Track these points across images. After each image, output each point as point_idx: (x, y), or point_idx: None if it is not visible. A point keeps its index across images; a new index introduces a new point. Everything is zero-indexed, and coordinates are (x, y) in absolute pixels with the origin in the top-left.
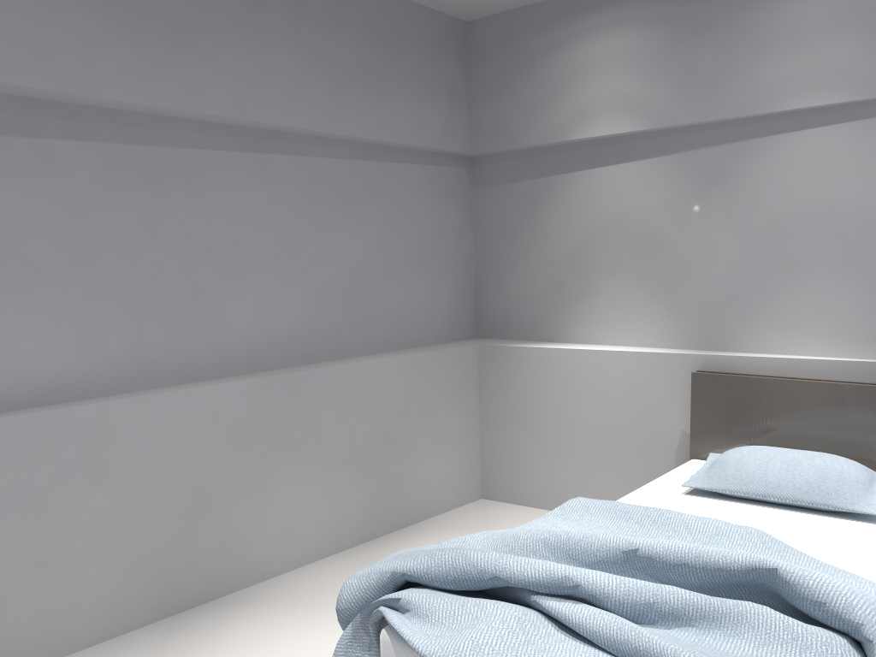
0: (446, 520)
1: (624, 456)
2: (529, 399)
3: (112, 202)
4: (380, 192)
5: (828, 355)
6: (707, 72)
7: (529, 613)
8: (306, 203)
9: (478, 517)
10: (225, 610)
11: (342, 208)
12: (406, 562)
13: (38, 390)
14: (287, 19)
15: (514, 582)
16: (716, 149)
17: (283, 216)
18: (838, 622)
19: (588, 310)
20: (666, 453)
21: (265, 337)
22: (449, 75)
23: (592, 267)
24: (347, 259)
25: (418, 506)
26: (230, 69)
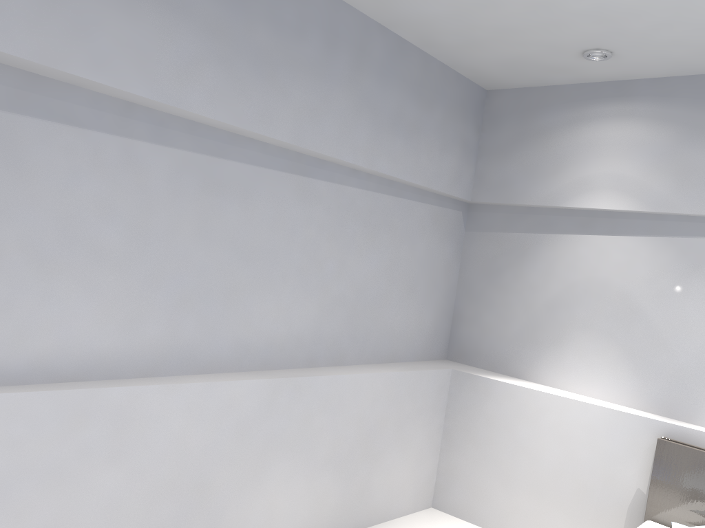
0: (401, 526)
1: (576, 499)
2: (492, 427)
3: (176, 203)
4: (393, 223)
5: None
6: None
7: None
8: (334, 225)
9: None
10: None
11: (361, 233)
12: None
13: (79, 366)
14: (351, 66)
15: None
16: None
17: (313, 233)
18: None
19: (557, 357)
20: (619, 506)
21: (279, 339)
22: (466, 133)
23: (567, 320)
24: (357, 278)
25: (379, 510)
26: (298, 102)
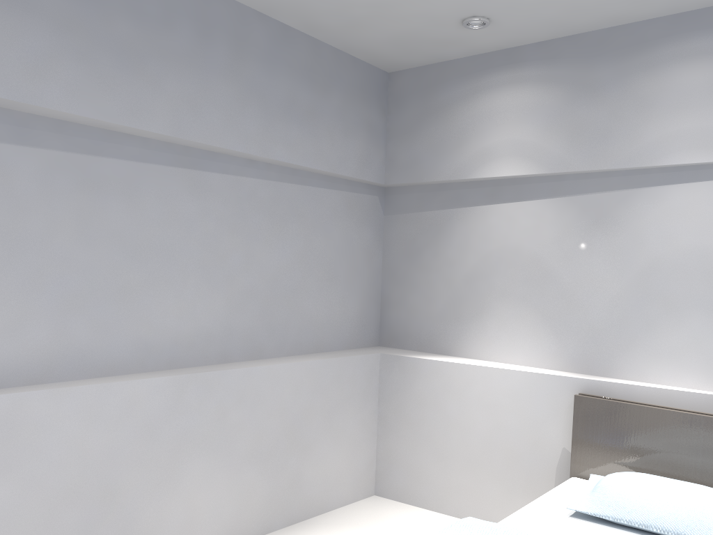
0: (340, 516)
1: (508, 467)
2: (423, 406)
3: (50, 204)
4: (302, 211)
5: (701, 388)
6: (597, 127)
7: None
8: (234, 217)
9: (370, 515)
10: None
11: (267, 223)
12: None
13: None
14: (230, 55)
15: None
16: (602, 195)
17: (212, 227)
18: None
19: (480, 329)
20: (547, 468)
21: (185, 336)
22: (370, 116)
23: (486, 291)
24: (268, 269)
25: (316, 501)
26: (174, 94)
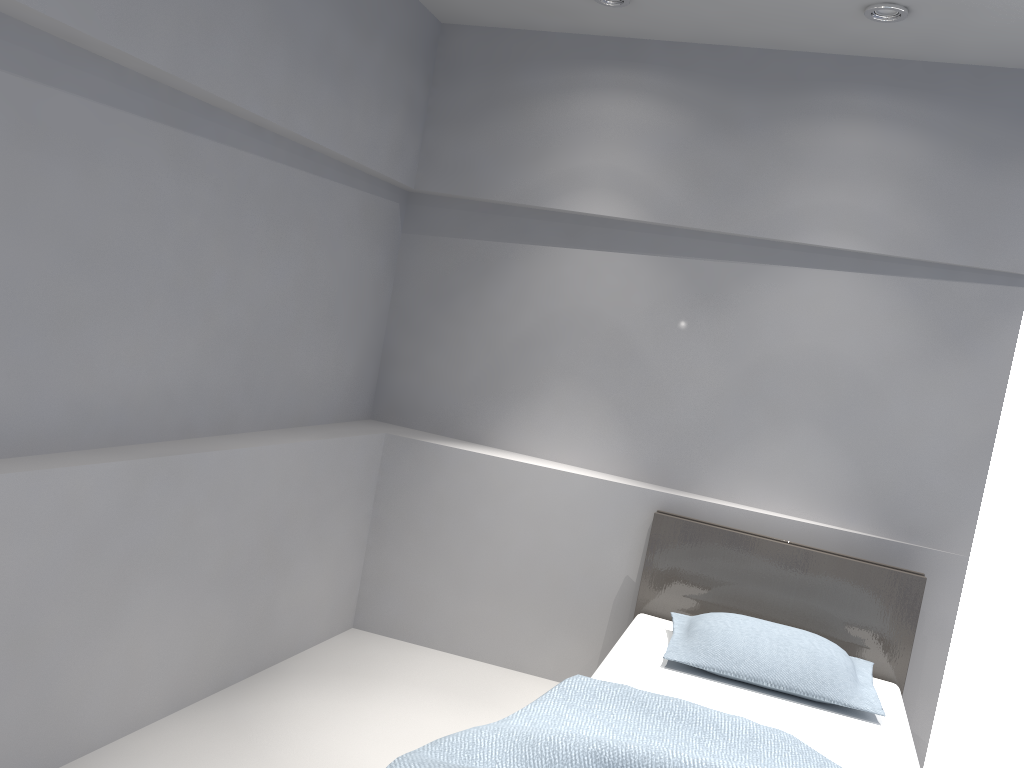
0: (318, 659)
1: (551, 596)
2: (442, 511)
3: None
4: (309, 215)
5: (796, 515)
6: (728, 176)
7: None
8: (225, 213)
9: (359, 658)
10: None
11: (264, 229)
12: None
13: None
14: None
15: None
16: (718, 264)
17: (194, 226)
18: None
19: (528, 414)
20: (603, 600)
21: (139, 396)
22: (413, 85)
23: (544, 364)
24: (257, 299)
25: (286, 640)
26: (183, 3)
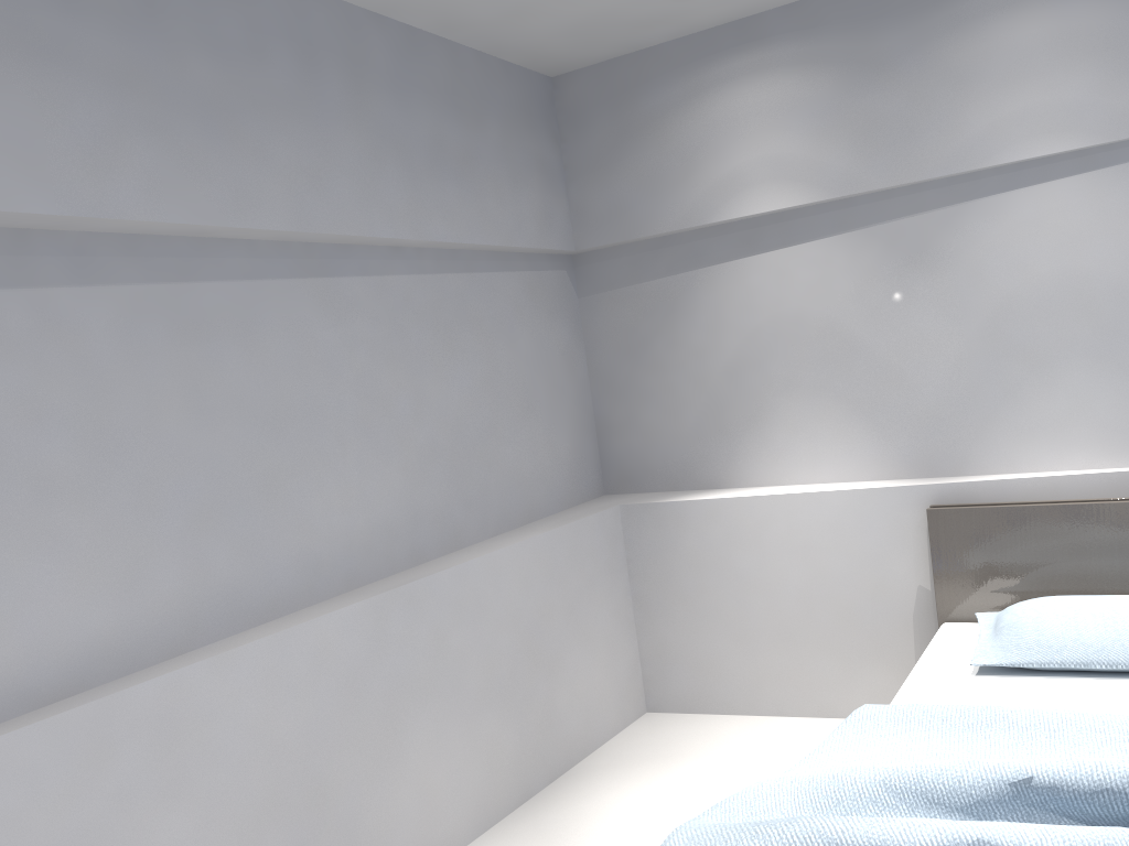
0: (616, 752)
1: (842, 629)
2: (700, 569)
3: (143, 370)
4: (475, 313)
5: (1096, 466)
6: (895, 122)
7: None
8: (390, 340)
9: (658, 741)
10: None
11: (433, 341)
12: None
13: (69, 670)
14: (348, 88)
15: None
16: (915, 219)
17: (364, 361)
18: None
19: (761, 442)
20: (900, 619)
21: (360, 536)
22: (540, 149)
23: (761, 385)
24: (447, 411)
25: (578, 739)
26: (286, 163)
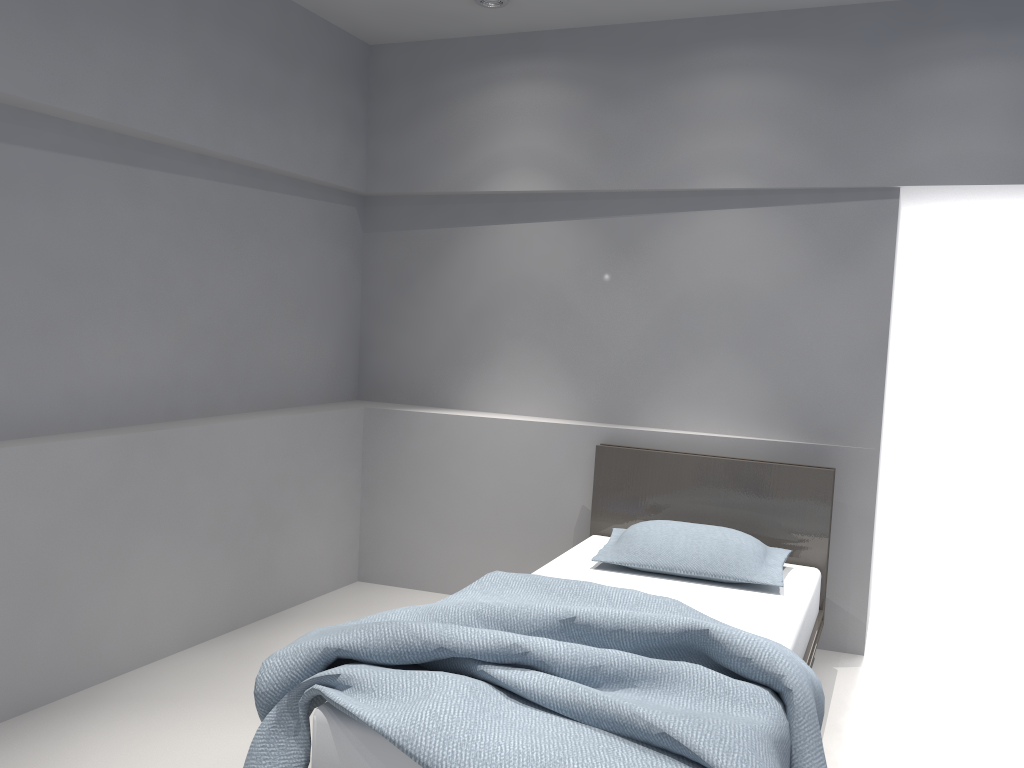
0: (321, 605)
1: (520, 532)
2: (419, 469)
3: None
4: (265, 225)
5: (725, 432)
6: (625, 140)
7: (478, 682)
8: (182, 230)
9: (358, 601)
10: (68, 714)
11: (222, 240)
12: (340, 637)
13: None
14: (179, 14)
15: (461, 652)
16: (629, 219)
17: (155, 243)
18: (762, 675)
19: (487, 376)
20: (565, 529)
21: (125, 386)
22: (348, 102)
23: (495, 329)
24: (224, 300)
25: (290, 590)
26: (110, 64)
